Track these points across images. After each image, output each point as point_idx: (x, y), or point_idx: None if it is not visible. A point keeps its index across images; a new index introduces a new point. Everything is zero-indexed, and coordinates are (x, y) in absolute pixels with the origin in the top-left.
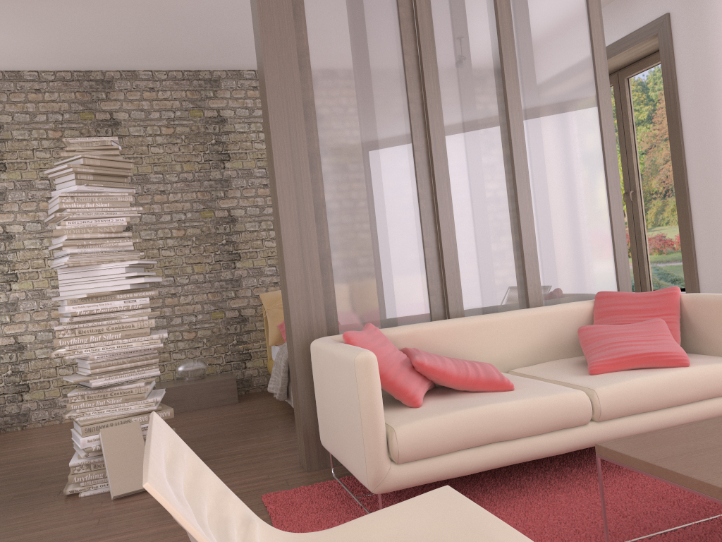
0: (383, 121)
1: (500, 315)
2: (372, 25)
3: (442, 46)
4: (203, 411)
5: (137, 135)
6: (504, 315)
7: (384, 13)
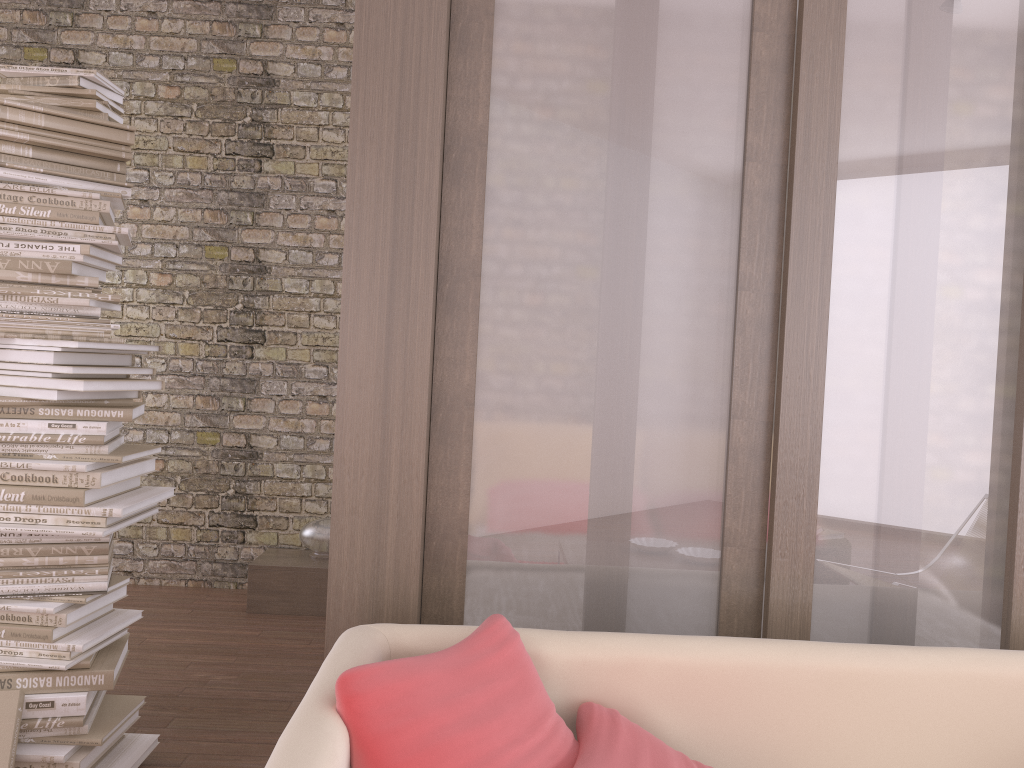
0: (672, 74)
1: (906, 659)
2: None
3: None
4: (318, 624)
5: (304, 106)
6: (919, 662)
7: None
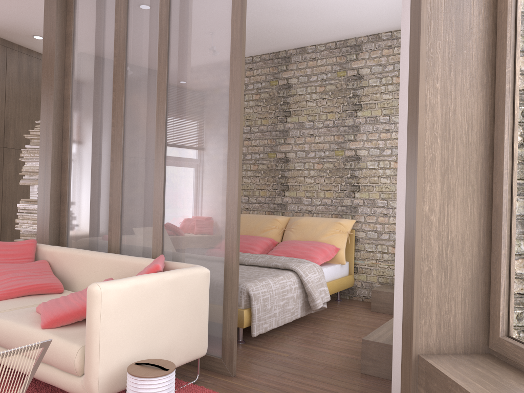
0: (100, 106)
1: (97, 254)
2: (101, 40)
3: (131, 47)
4: None
5: None
6: (99, 255)
7: (108, 29)
